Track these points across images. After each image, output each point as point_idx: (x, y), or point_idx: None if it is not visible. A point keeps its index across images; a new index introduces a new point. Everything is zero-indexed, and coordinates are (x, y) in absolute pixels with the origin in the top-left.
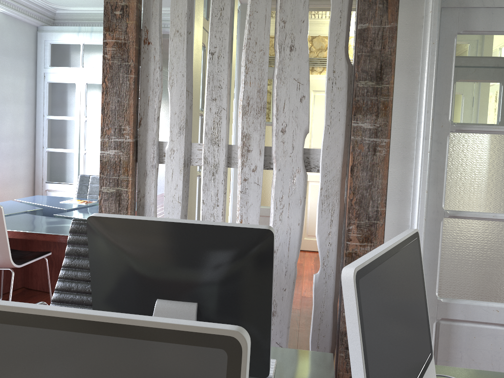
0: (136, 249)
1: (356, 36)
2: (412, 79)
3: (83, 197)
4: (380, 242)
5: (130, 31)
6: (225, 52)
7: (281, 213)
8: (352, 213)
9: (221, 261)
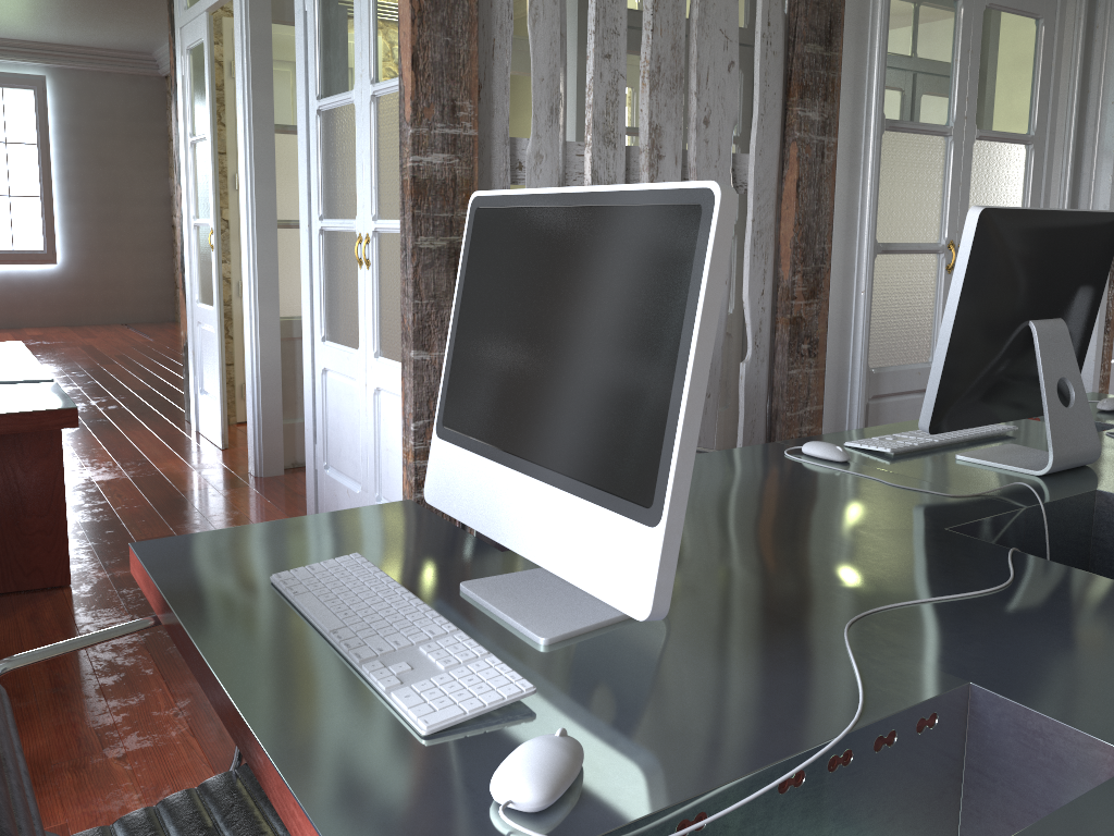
0: (1024, 252)
1: None
2: (860, 48)
3: None
4: (825, 296)
5: None
6: None
7: None
8: (798, 256)
9: (1088, 258)
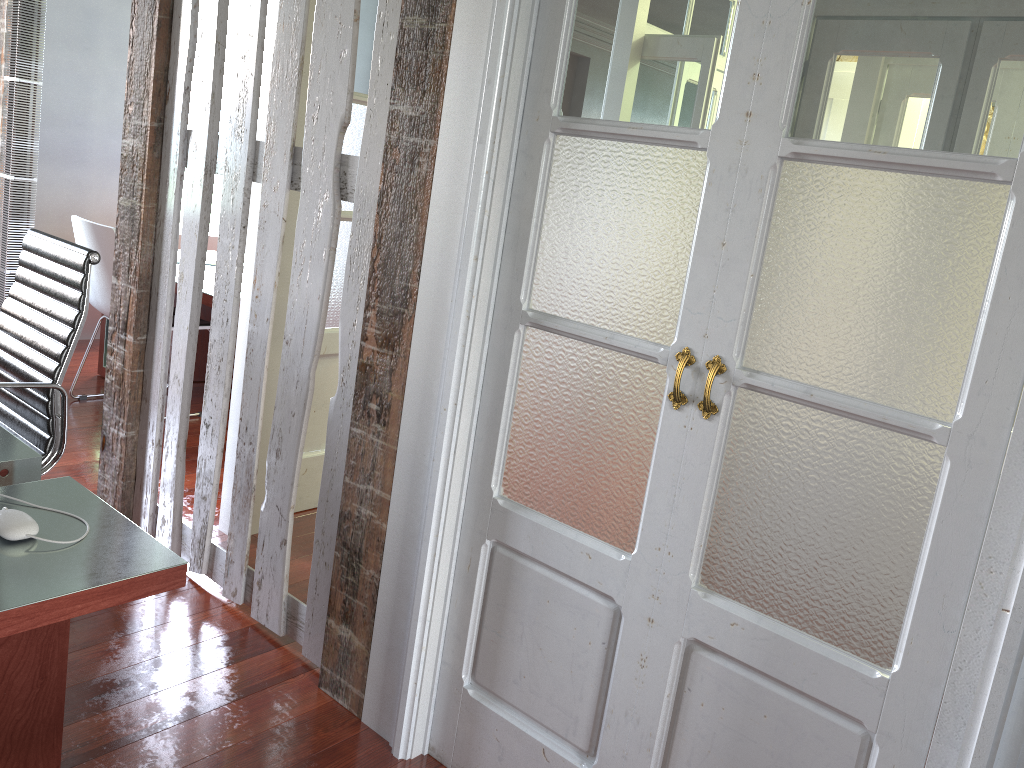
0: None
1: None
2: (481, 11)
3: None
4: (405, 352)
5: None
6: None
7: (301, 273)
8: (373, 287)
9: None
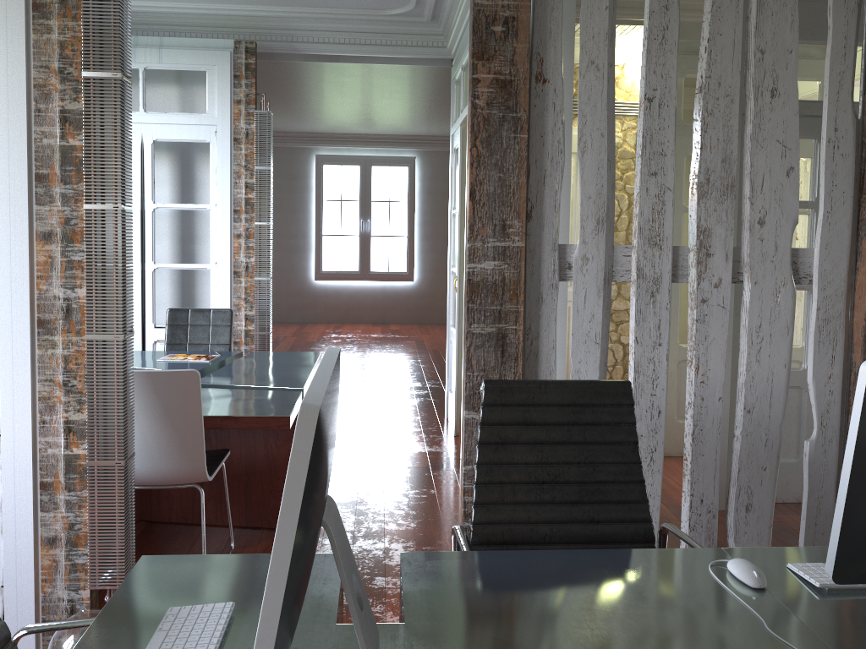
0: None
1: (865, 76)
2: None
3: (179, 348)
4: None
5: (519, 60)
6: (671, 98)
7: (759, 350)
8: None
9: None
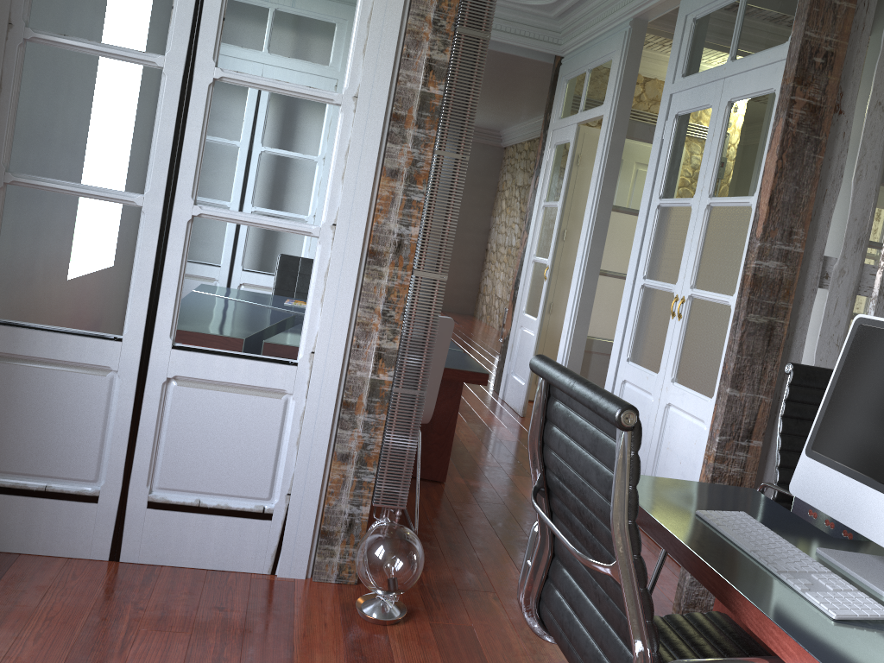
0: None
1: None
2: None
3: None
4: None
5: (829, 91)
6: None
7: None
8: None
9: None
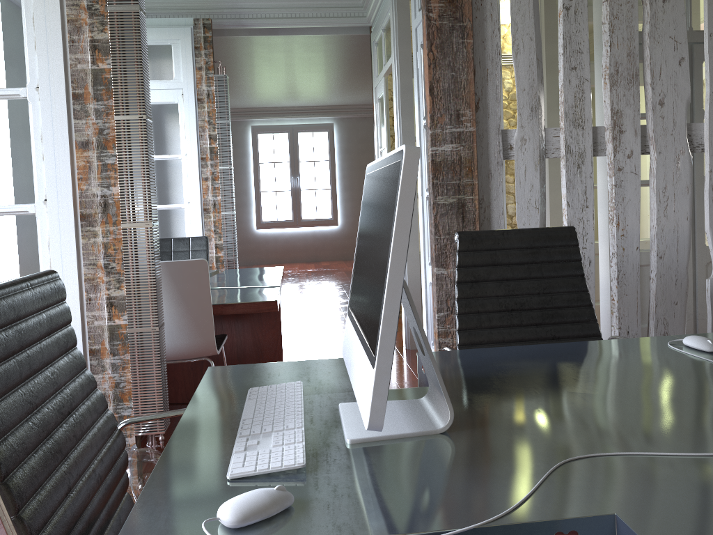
0: None
1: None
2: None
3: None
4: None
5: None
6: (584, 6)
7: (666, 207)
8: None
9: None
